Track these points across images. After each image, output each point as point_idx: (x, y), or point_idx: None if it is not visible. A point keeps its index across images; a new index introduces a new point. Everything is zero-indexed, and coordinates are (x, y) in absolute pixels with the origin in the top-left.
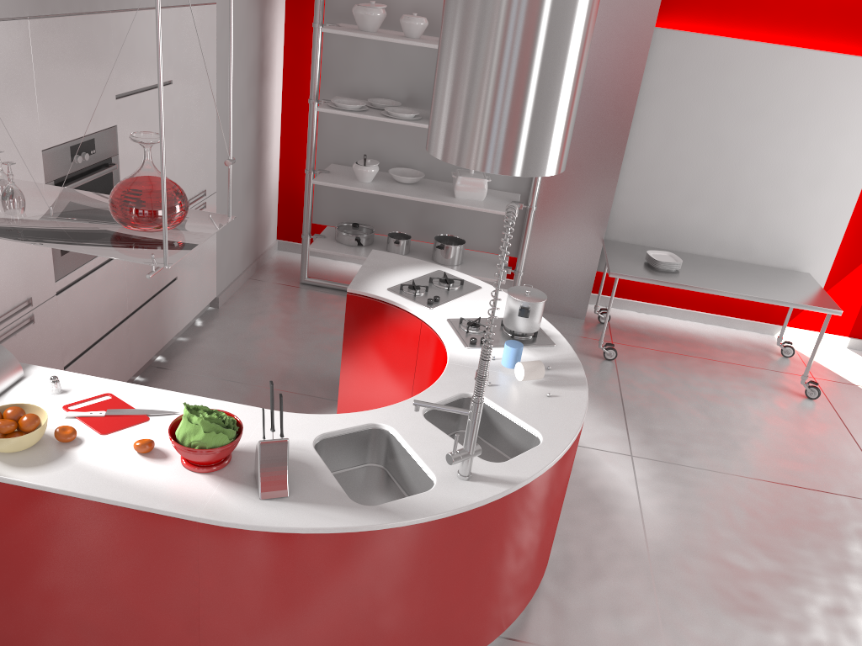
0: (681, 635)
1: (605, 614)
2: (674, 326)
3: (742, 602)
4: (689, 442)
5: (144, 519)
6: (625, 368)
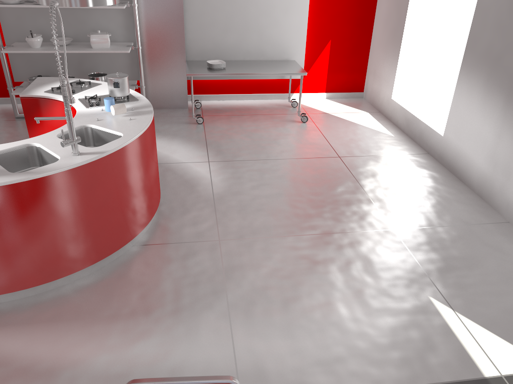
0: (227, 226)
1: (189, 226)
2: (237, 103)
3: (258, 207)
4: (240, 150)
5: None
6: (209, 126)
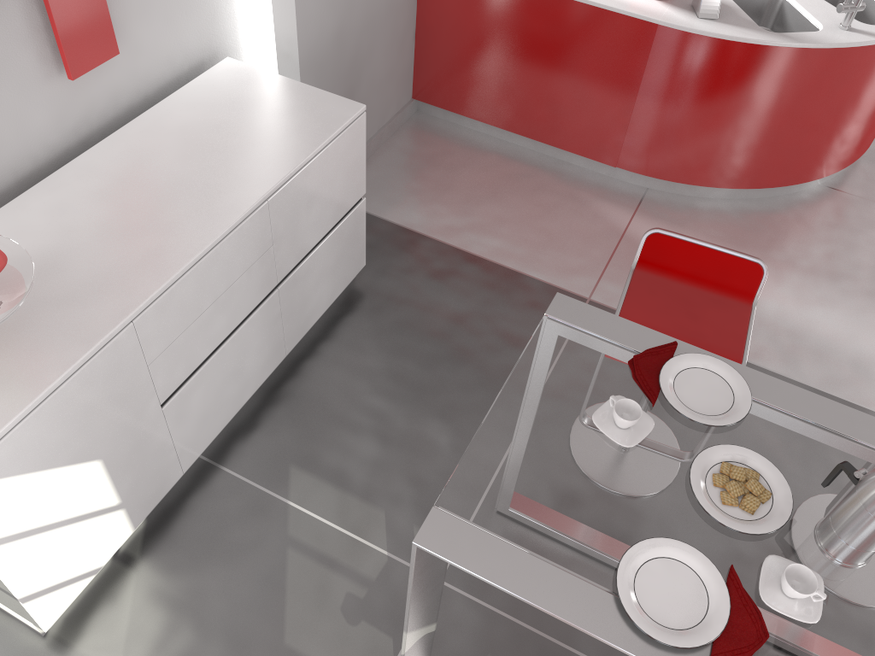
0: None
1: None
2: None
3: None
4: None
5: (620, 21)
6: None
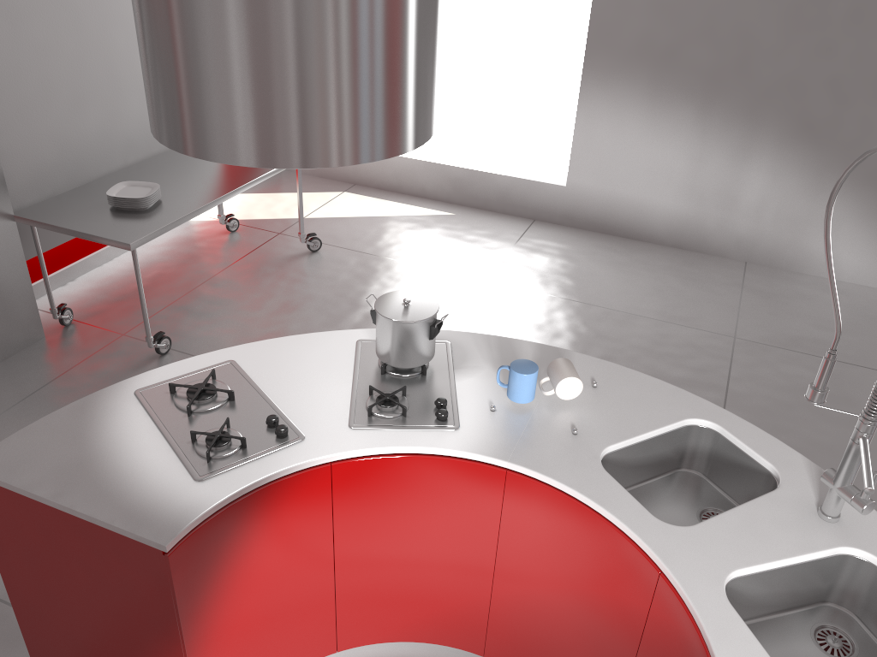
0: None
1: None
2: (121, 272)
3: None
4: None
5: None
6: (194, 347)
